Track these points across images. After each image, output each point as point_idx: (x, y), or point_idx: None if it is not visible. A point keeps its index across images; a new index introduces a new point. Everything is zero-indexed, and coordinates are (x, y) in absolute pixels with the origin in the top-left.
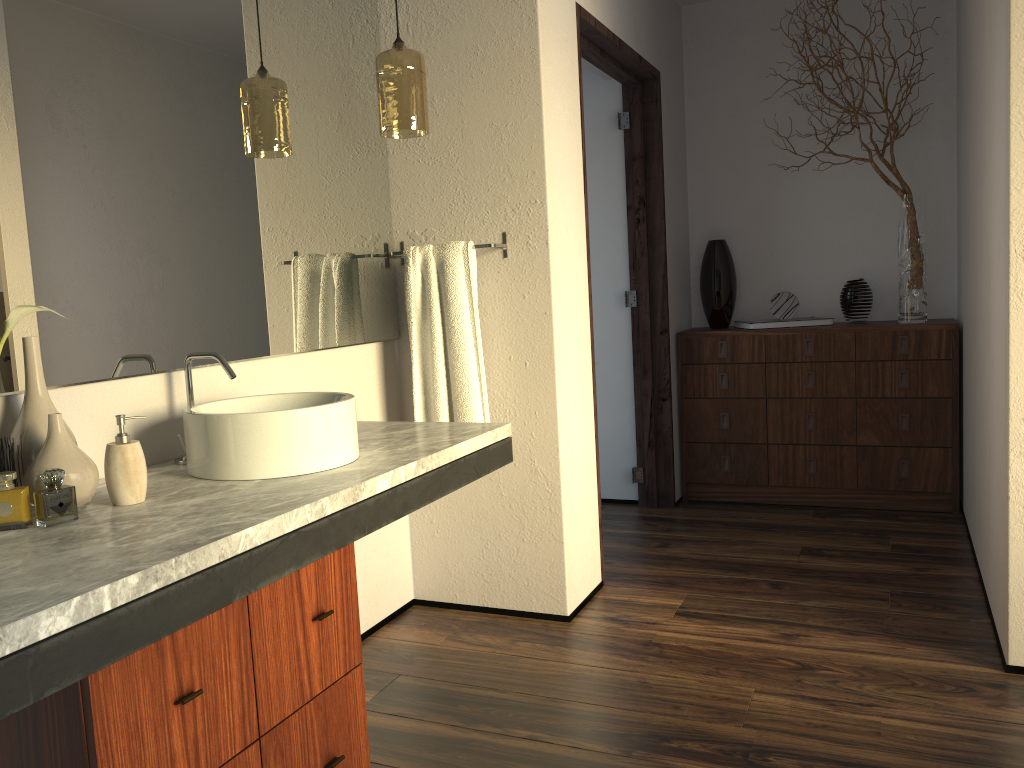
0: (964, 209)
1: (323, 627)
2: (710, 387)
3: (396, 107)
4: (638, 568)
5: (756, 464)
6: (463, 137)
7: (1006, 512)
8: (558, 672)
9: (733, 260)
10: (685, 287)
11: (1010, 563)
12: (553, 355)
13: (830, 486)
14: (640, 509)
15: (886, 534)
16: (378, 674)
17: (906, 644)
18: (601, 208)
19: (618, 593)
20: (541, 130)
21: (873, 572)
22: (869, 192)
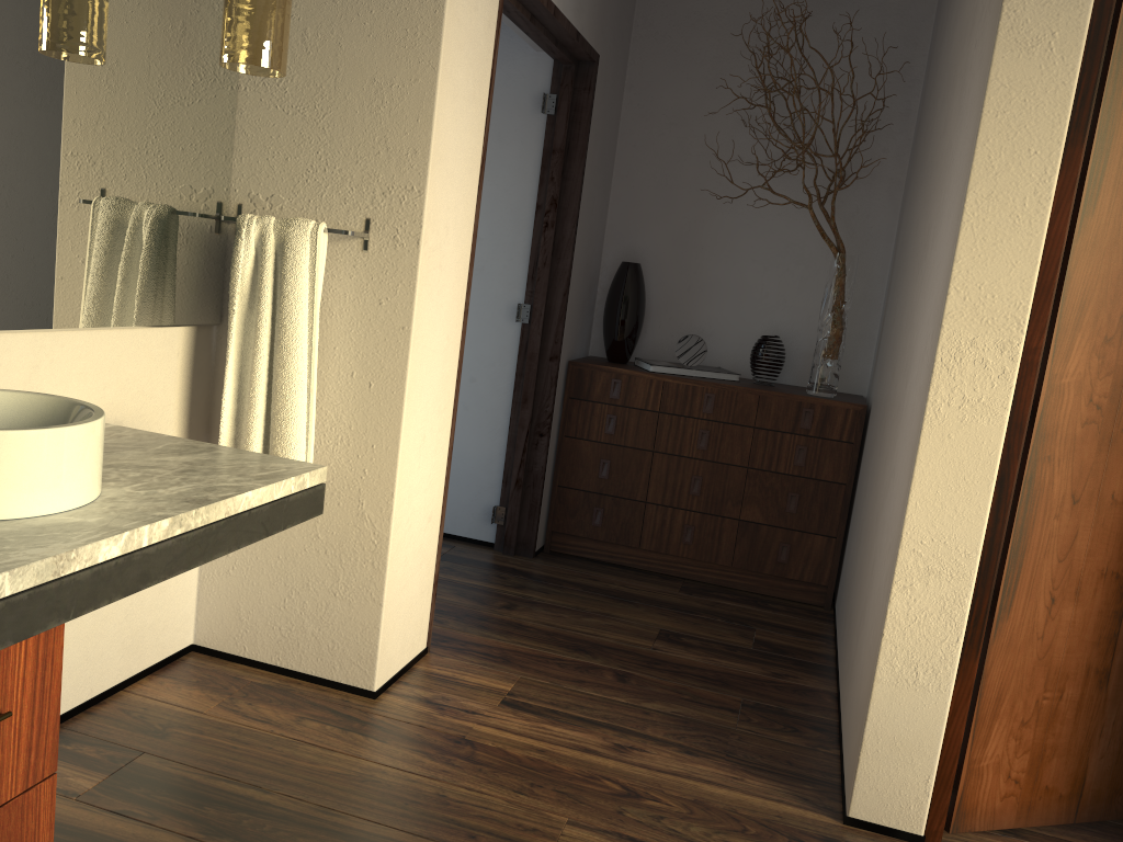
0: (896, 283)
1: None
2: (595, 429)
3: (244, 33)
4: (473, 634)
5: (630, 523)
6: (336, 89)
7: (877, 649)
8: (343, 770)
9: (646, 288)
10: (588, 309)
11: (871, 706)
12: (405, 380)
13: (704, 559)
14: (494, 554)
15: (752, 625)
16: (116, 749)
17: (746, 774)
18: (507, 201)
19: (442, 665)
20: (433, 101)
21: (729, 673)
22: (802, 241)
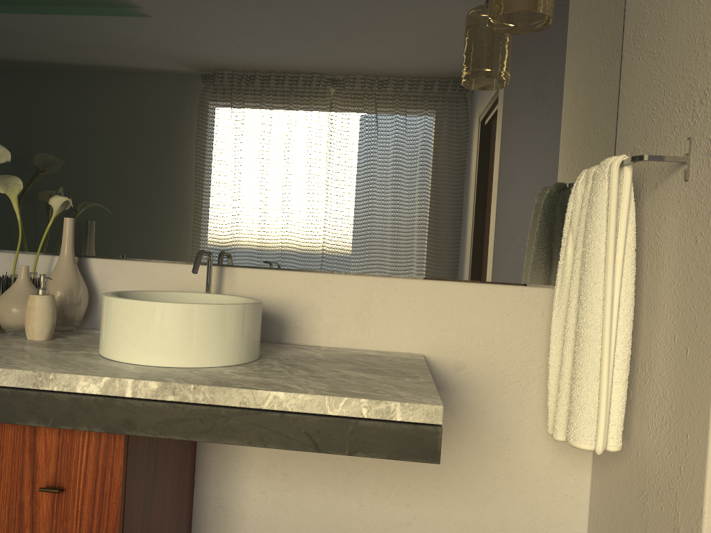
0: None
1: (60, 503)
2: None
3: None
4: None
5: None
6: (671, 8)
7: None
8: None
9: None
10: None
11: None
12: None
13: None
14: None
15: None
16: None
17: None
18: None
19: None
20: None
21: None
22: None
